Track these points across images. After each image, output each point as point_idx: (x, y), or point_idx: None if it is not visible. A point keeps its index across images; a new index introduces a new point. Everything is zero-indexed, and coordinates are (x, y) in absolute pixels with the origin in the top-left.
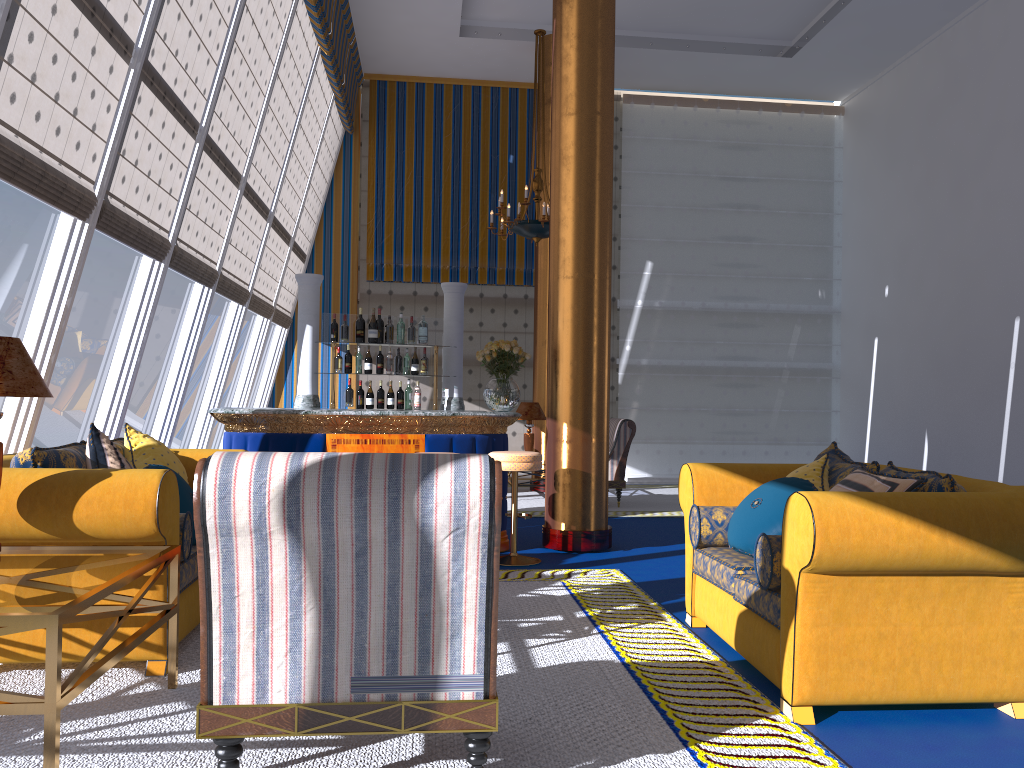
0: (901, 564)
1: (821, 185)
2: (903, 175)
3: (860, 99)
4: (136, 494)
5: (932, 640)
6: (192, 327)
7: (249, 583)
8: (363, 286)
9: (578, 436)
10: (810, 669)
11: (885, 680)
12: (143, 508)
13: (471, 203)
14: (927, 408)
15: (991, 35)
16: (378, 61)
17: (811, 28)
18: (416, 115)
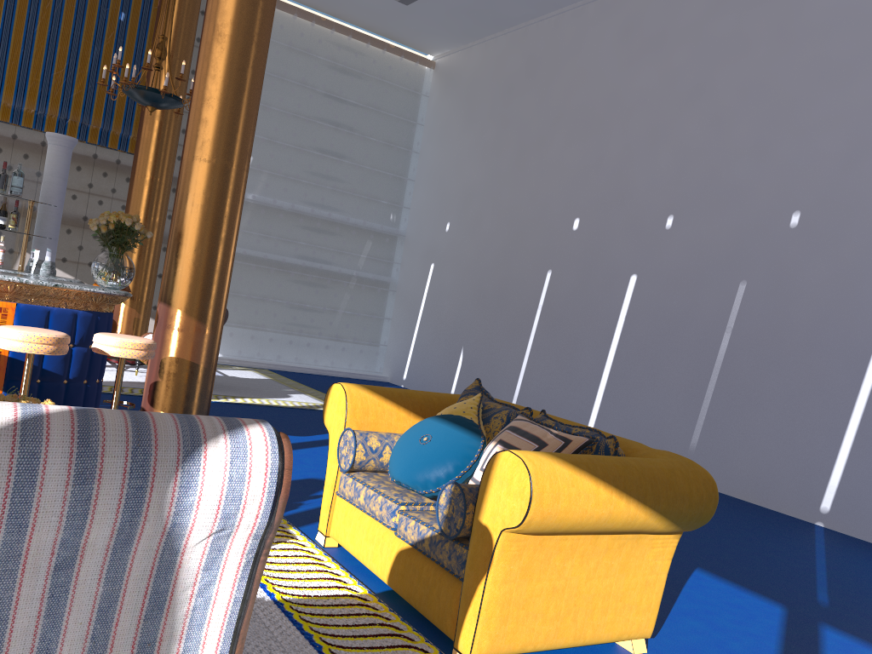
0: (590, 527)
1: (407, 124)
2: (477, 134)
3: (450, 60)
4: None
5: (591, 591)
6: None
7: None
8: None
9: (193, 326)
10: (492, 624)
11: (550, 630)
12: None
13: (70, 50)
14: (466, 329)
15: (566, 40)
16: None
17: None
18: None
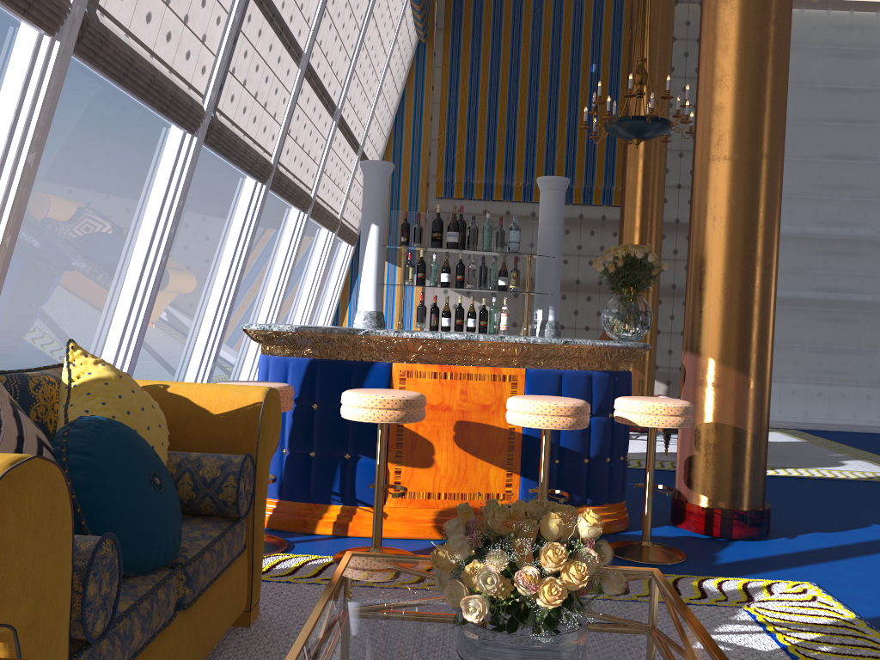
0: None
1: None
2: None
3: None
4: None
5: None
6: (242, 229)
7: None
8: (432, 203)
9: (733, 379)
10: None
11: None
12: None
13: (548, 116)
14: None
15: None
16: None
17: None
18: (493, 22)
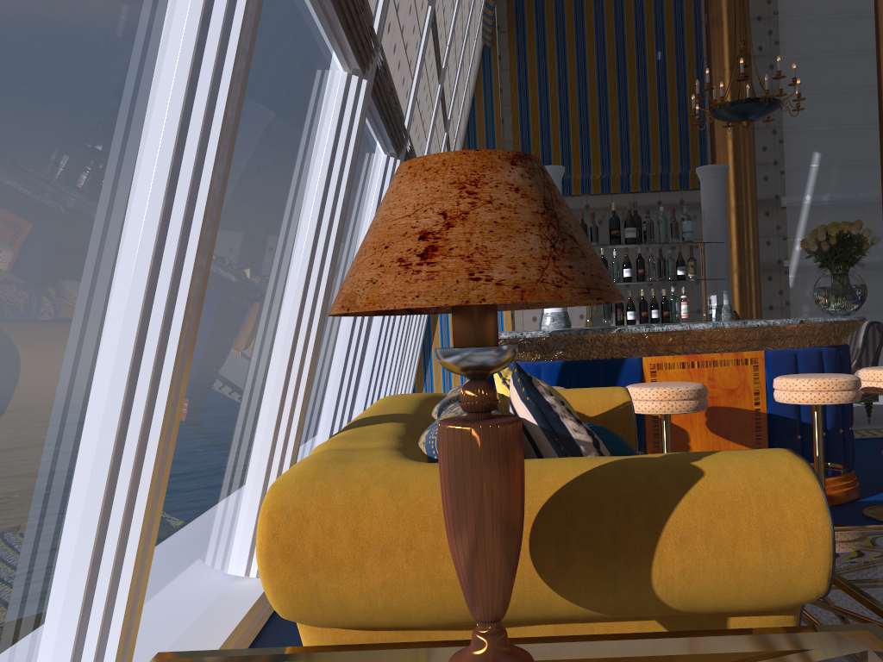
0: None
1: None
2: None
3: None
4: (782, 515)
5: None
6: None
7: None
8: None
9: None
10: None
11: None
12: (804, 548)
13: (619, 107)
14: None
15: None
16: None
17: None
18: (556, 20)
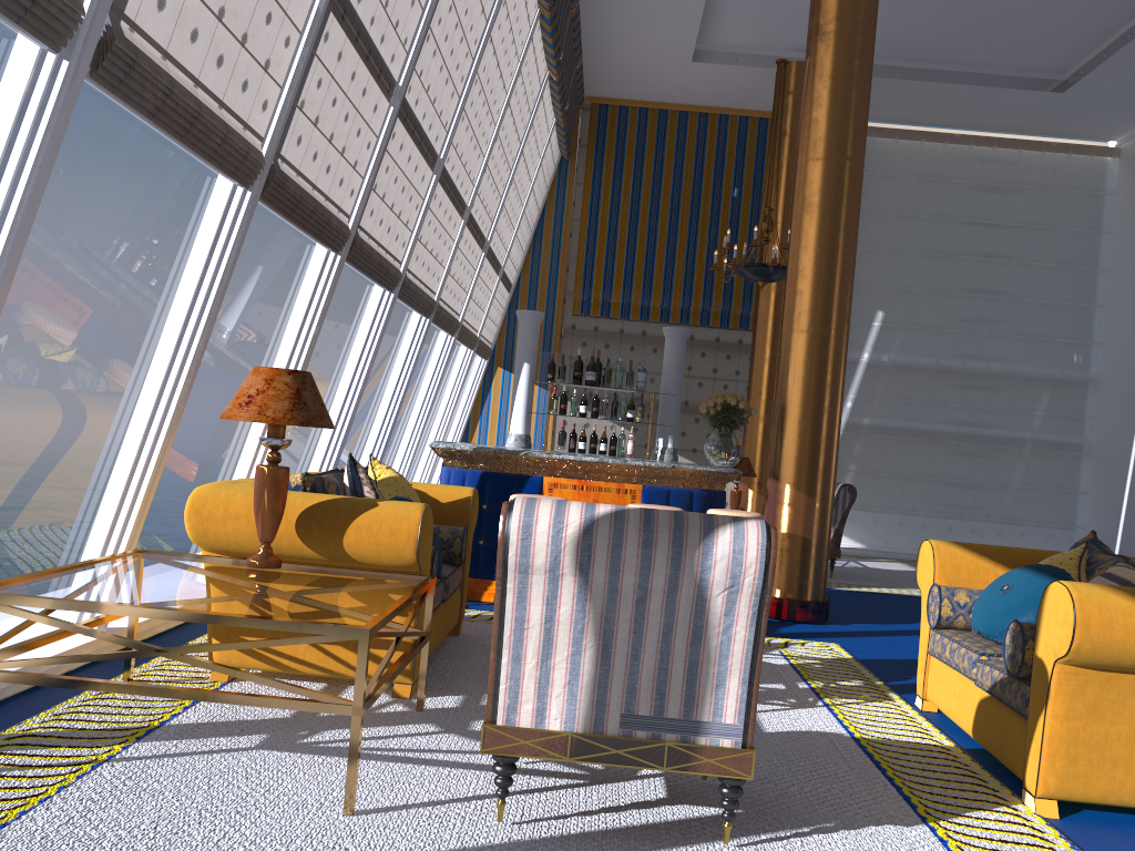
0: None
1: (1086, 236)
2: None
3: None
4: (400, 525)
5: None
6: (407, 356)
7: (538, 618)
8: (568, 320)
9: (801, 499)
10: (1058, 762)
11: None
12: (406, 539)
13: (688, 238)
14: None
15: None
16: (602, 84)
17: (1089, 61)
18: (637, 142)
